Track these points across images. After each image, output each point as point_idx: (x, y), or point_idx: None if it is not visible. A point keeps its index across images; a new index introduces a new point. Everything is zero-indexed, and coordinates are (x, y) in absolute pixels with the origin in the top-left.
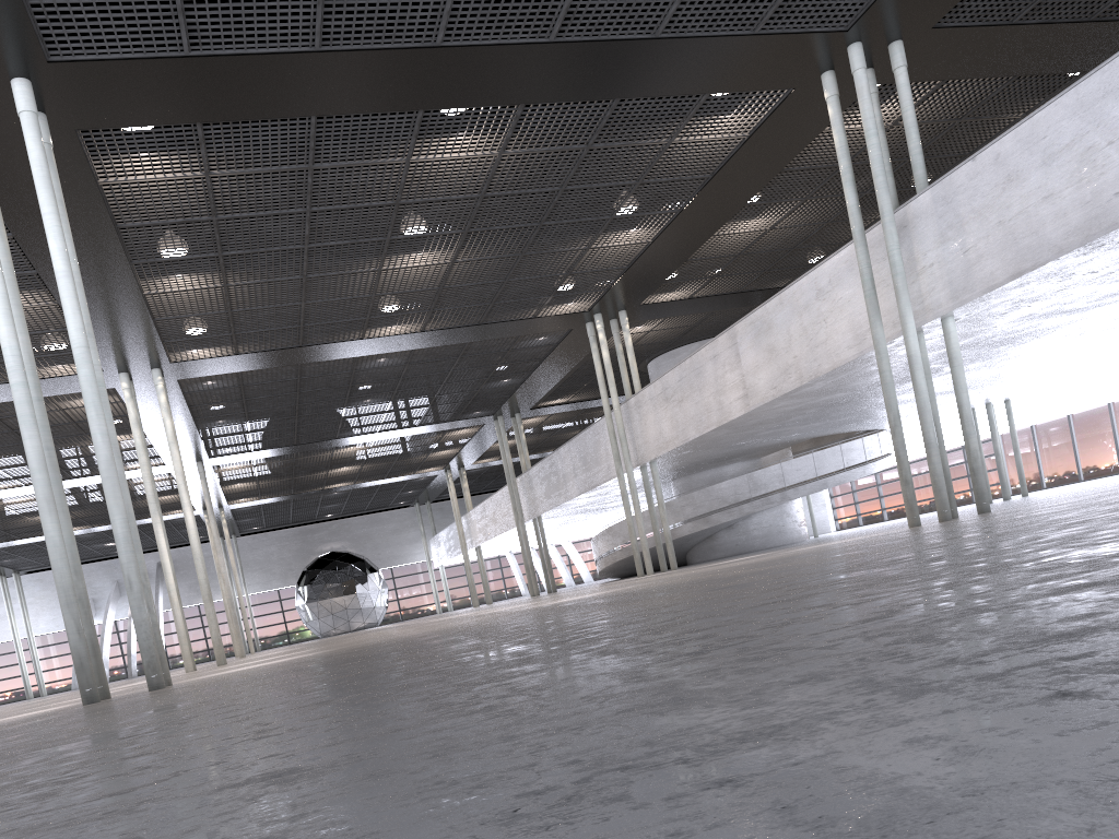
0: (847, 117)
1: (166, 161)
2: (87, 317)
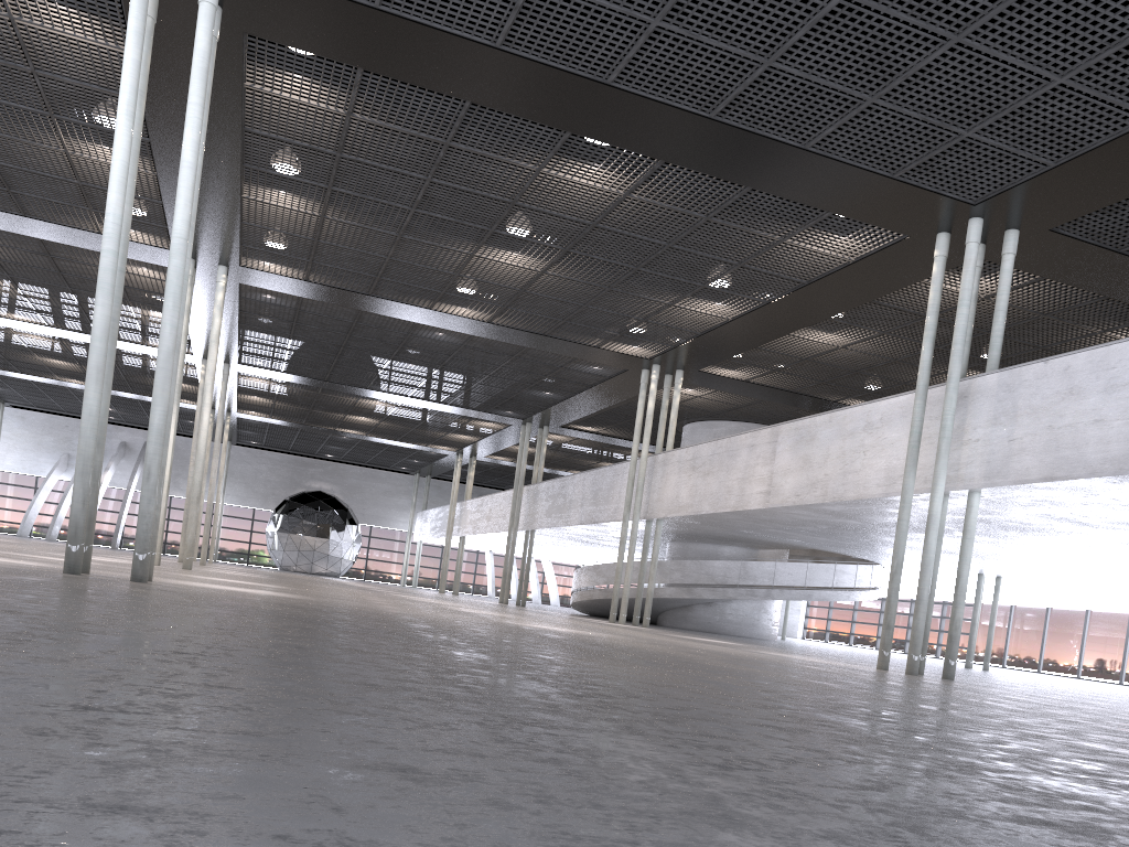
0: (947, 277)
1: (316, 89)
2: (194, 210)
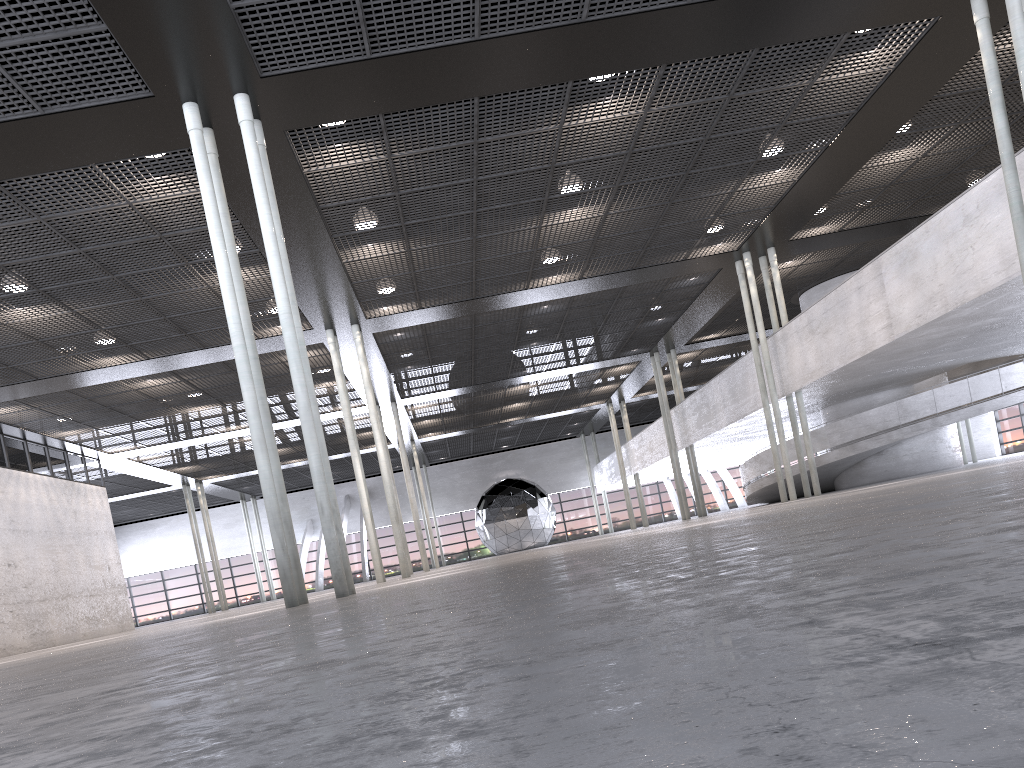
0: (1002, 37)
1: (356, 149)
2: (292, 287)
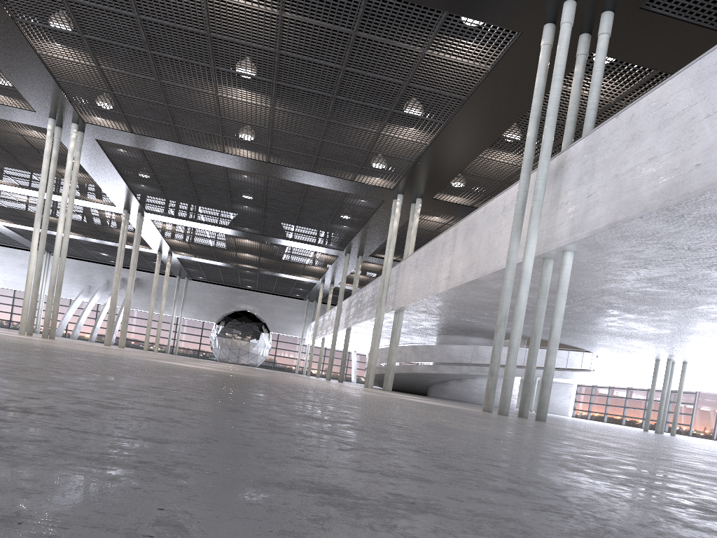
0: None
1: None
2: None
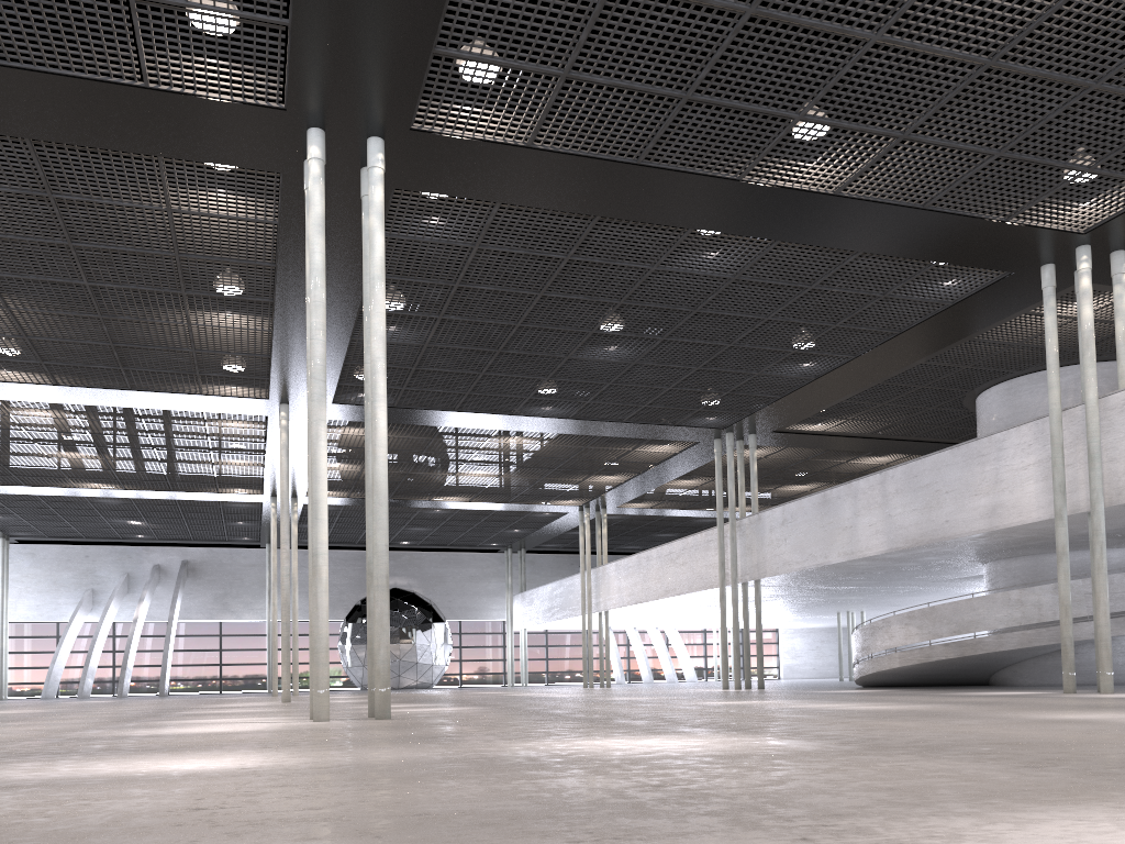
0: None
1: None
2: None
